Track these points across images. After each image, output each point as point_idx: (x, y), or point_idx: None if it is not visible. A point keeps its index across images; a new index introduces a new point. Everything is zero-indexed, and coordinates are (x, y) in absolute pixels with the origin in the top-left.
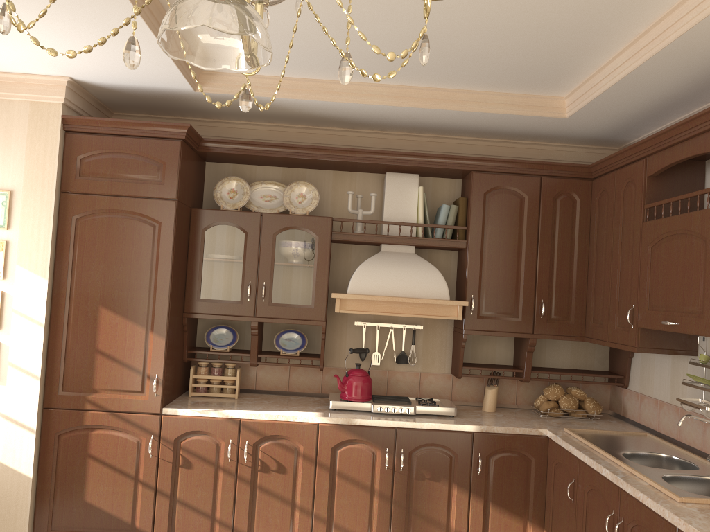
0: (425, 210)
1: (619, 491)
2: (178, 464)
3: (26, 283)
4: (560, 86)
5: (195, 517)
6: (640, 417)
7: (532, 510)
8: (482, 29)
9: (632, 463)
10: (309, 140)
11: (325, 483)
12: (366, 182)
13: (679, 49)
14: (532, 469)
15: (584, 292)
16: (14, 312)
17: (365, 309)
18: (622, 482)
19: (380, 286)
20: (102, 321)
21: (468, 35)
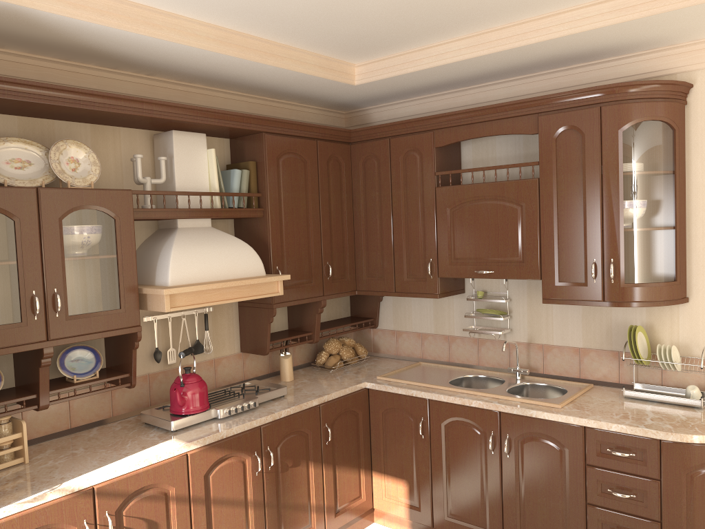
0: (217, 176)
1: (498, 414)
2: None
3: None
4: (369, 55)
5: None
6: (398, 350)
7: (363, 458)
8: None
9: (475, 389)
10: (54, 78)
11: (203, 519)
12: (133, 140)
13: (525, 49)
14: (360, 421)
15: (353, 250)
16: None
17: (196, 302)
18: (504, 407)
19: (201, 271)
20: None
21: None
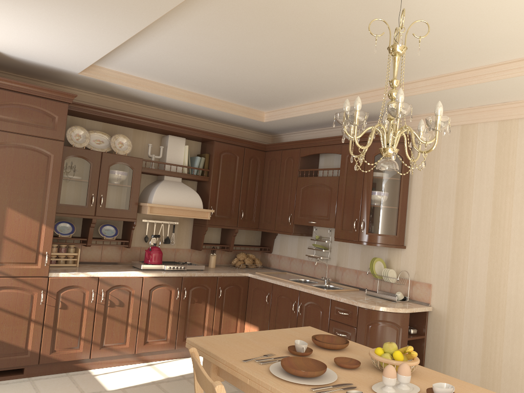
0: (188, 158)
1: (299, 292)
2: (58, 307)
3: None
4: (268, 108)
5: (68, 338)
6: (279, 266)
7: (240, 312)
8: (261, 86)
9: (297, 282)
10: (121, 108)
11: (145, 310)
12: (152, 138)
13: (332, 112)
14: (242, 293)
15: (259, 206)
16: None
17: (163, 213)
18: (301, 288)
19: (169, 200)
20: (8, 217)
21: (253, 86)
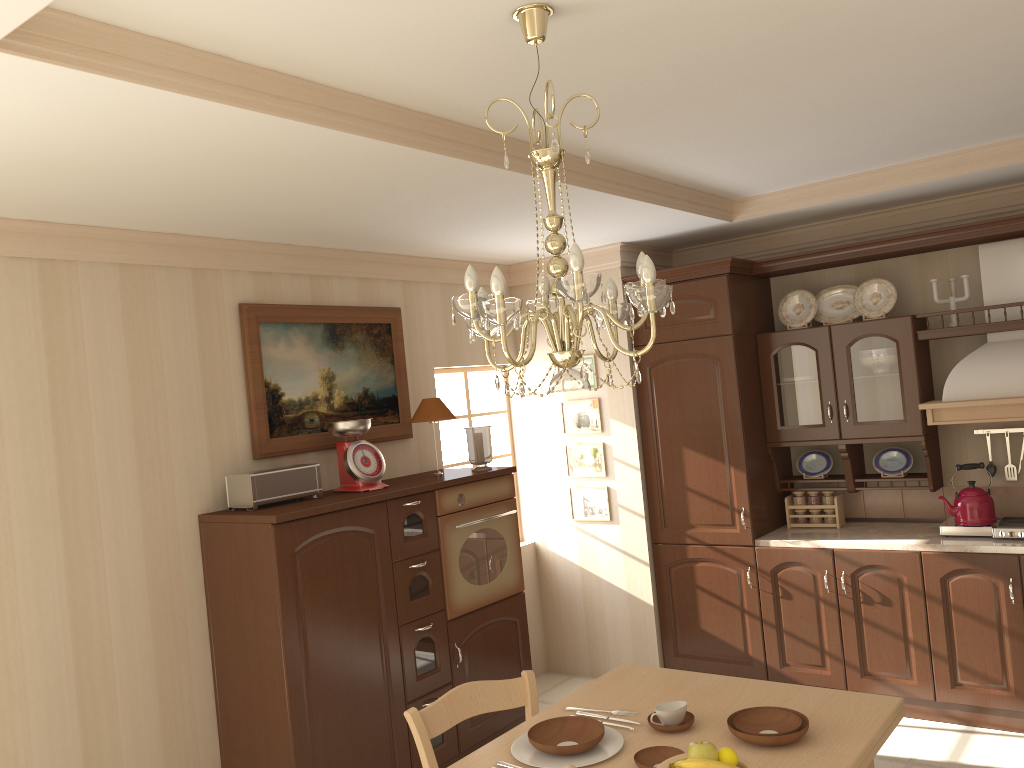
0: None
1: None
2: (778, 595)
3: (619, 433)
4: None
5: (803, 648)
6: None
7: None
8: (989, 101)
9: None
10: (879, 226)
11: (939, 618)
12: (961, 259)
13: None
14: None
15: None
16: (615, 460)
17: (966, 418)
18: None
19: (983, 387)
20: (686, 460)
21: (979, 108)
